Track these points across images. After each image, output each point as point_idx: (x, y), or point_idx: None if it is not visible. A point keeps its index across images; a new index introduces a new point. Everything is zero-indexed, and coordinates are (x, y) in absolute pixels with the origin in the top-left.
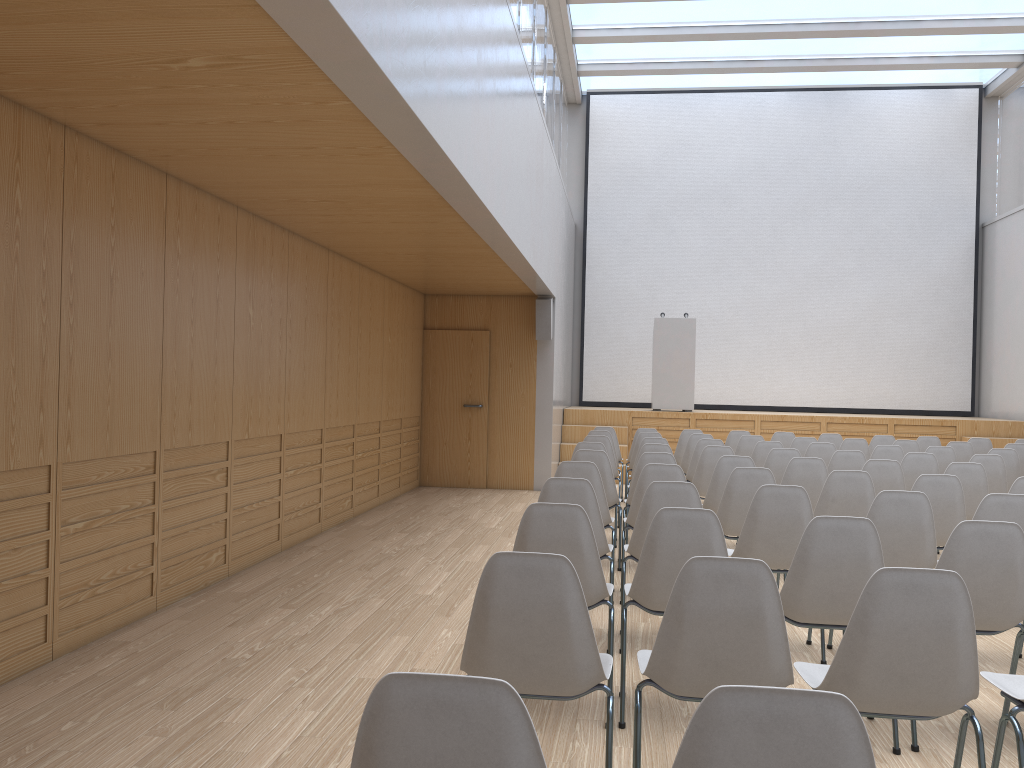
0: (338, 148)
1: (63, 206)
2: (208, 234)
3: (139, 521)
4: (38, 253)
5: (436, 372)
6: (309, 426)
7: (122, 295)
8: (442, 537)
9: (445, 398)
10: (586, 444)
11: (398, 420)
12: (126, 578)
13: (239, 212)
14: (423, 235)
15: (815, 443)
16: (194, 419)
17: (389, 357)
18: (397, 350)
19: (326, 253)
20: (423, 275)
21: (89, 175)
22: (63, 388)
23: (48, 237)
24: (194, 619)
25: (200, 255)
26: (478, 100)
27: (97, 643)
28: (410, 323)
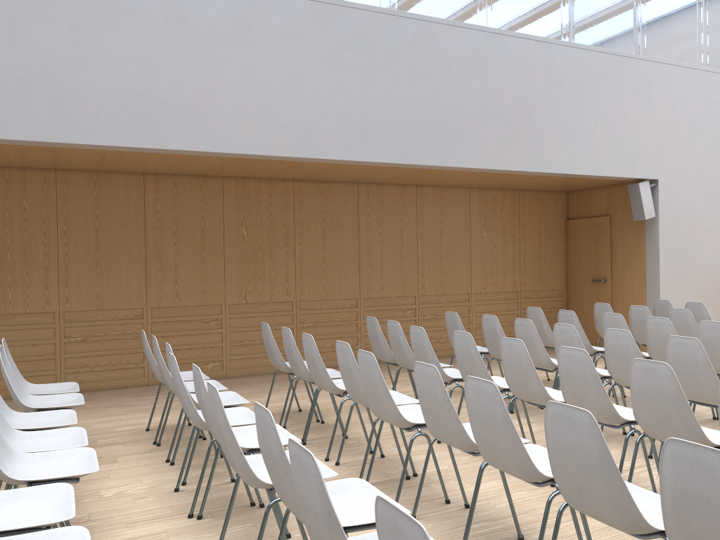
0: (105, 153)
1: (57, 203)
2: (189, 196)
3: (130, 341)
4: (40, 225)
5: (575, 254)
6: (335, 296)
7: (107, 236)
8: (403, 377)
9: (581, 274)
10: (449, 313)
11: (511, 292)
12: (119, 366)
13: (225, 179)
14: (338, 169)
15: (704, 321)
16: (181, 292)
17: (485, 246)
18: (503, 240)
19: (354, 185)
20: (484, 183)
21: (75, 186)
22: (62, 279)
23: (47, 217)
24: (141, 391)
25: (181, 208)
26: (215, 94)
27: (90, 392)
28: (532, 217)
